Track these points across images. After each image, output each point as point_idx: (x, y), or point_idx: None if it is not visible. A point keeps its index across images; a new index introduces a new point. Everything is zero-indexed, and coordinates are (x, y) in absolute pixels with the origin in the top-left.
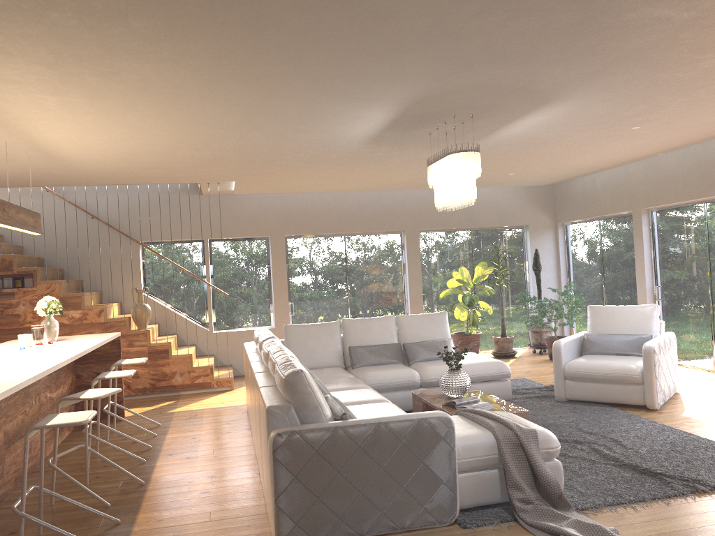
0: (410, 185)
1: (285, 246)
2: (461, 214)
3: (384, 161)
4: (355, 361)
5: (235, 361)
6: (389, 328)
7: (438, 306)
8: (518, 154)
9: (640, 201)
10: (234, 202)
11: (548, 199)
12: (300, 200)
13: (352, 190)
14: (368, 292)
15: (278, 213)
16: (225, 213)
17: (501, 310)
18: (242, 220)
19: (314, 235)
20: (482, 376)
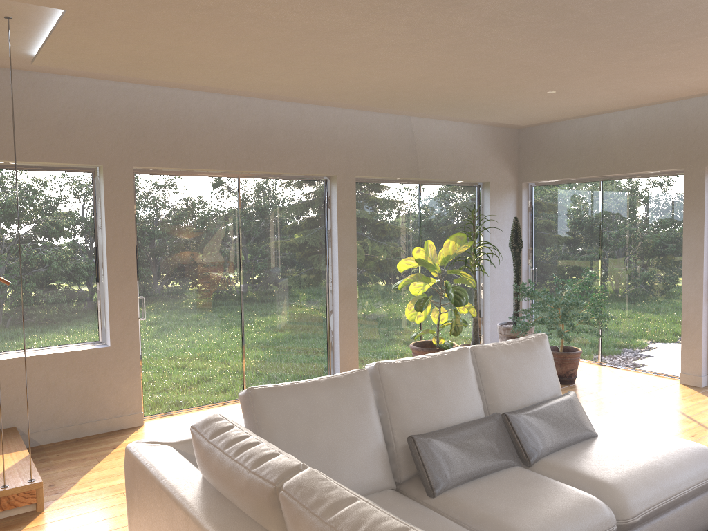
0: (379, 94)
1: (133, 189)
2: (412, 158)
3: (470, 1)
4: (436, 475)
5: (24, 418)
6: (470, 379)
7: (373, 299)
8: (683, 36)
9: (705, 155)
10: (26, 87)
11: (512, 148)
12: (164, 102)
13: (271, 93)
14: (273, 276)
15: (121, 123)
16: (5, 109)
17: (475, 307)
18: (43, 127)
19: (186, 172)
20: (699, 488)
